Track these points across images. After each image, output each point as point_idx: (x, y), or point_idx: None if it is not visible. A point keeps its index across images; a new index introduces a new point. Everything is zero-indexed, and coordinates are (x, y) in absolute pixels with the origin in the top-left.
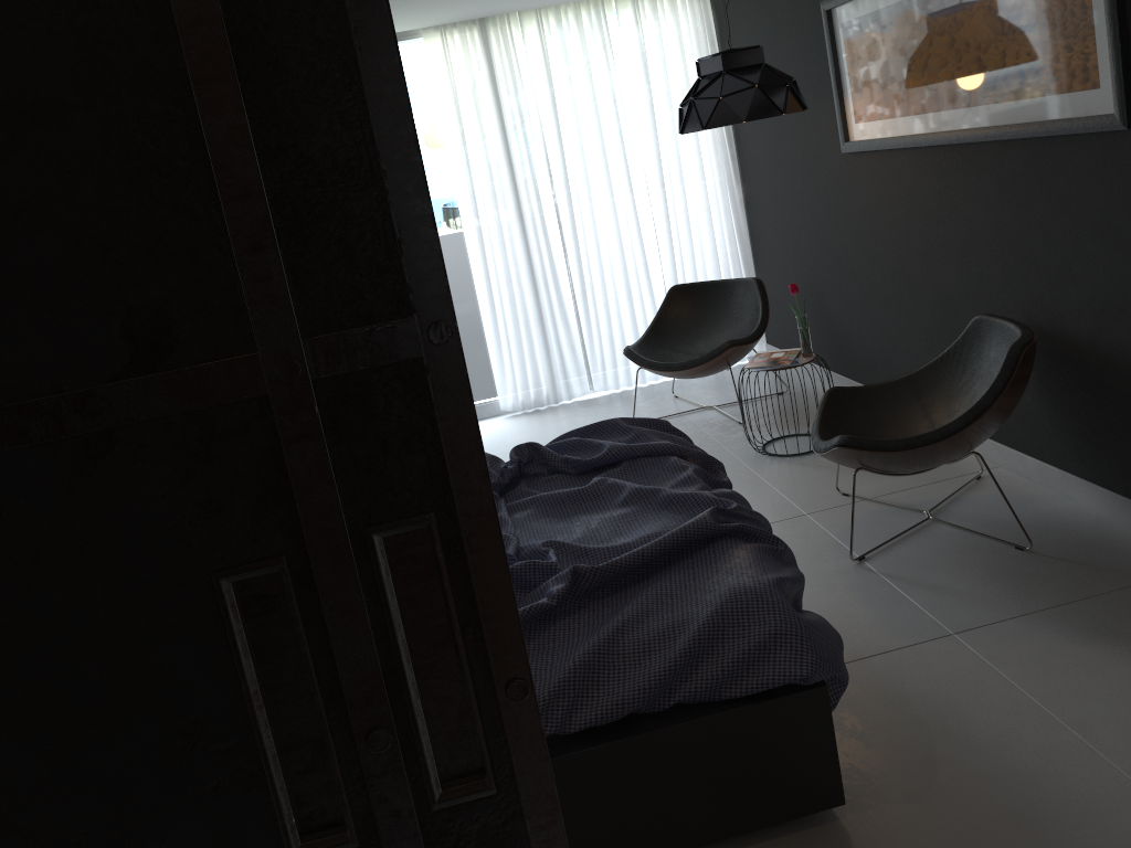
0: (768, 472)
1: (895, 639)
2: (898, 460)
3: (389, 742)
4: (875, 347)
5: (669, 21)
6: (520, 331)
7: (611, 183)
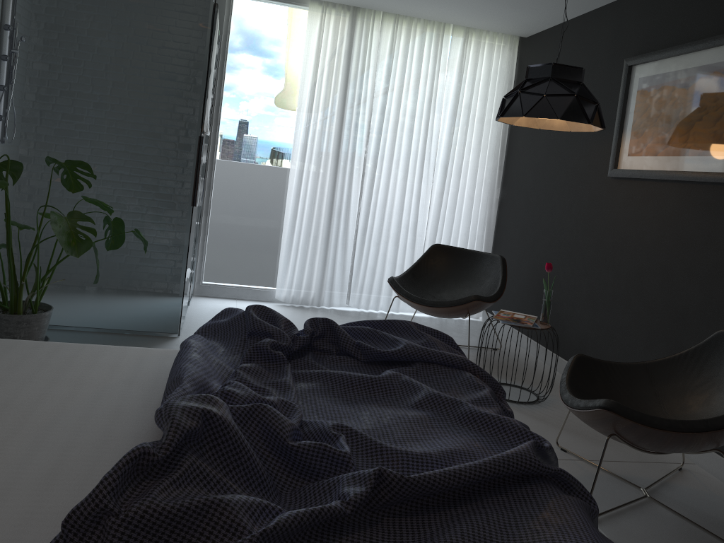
0: None
1: None
2: (656, 438)
3: None
4: (589, 334)
5: (485, 57)
6: (309, 243)
7: (410, 156)
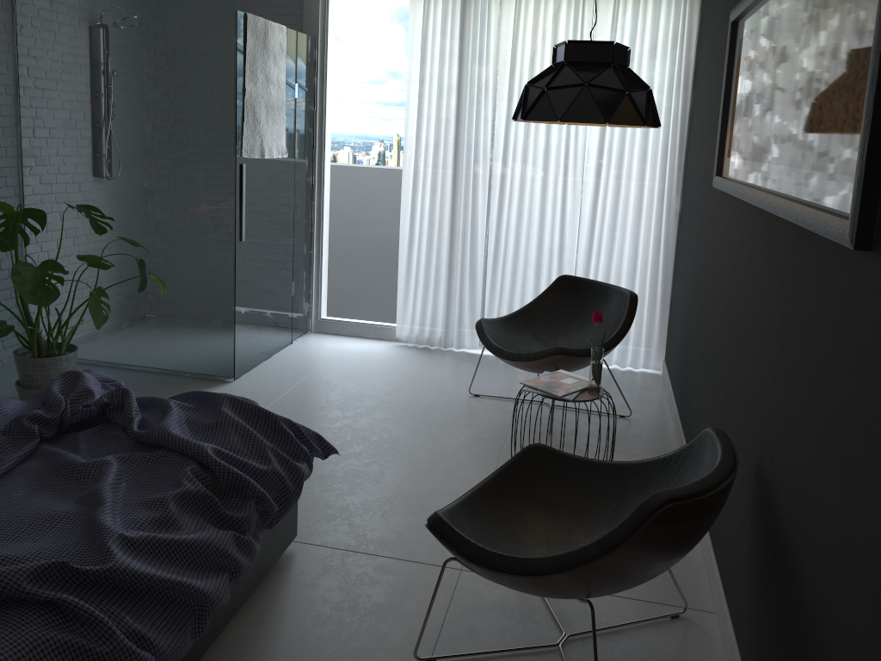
0: None
1: None
2: (480, 573)
3: None
4: (696, 408)
5: (651, 16)
6: (430, 273)
7: (546, 161)
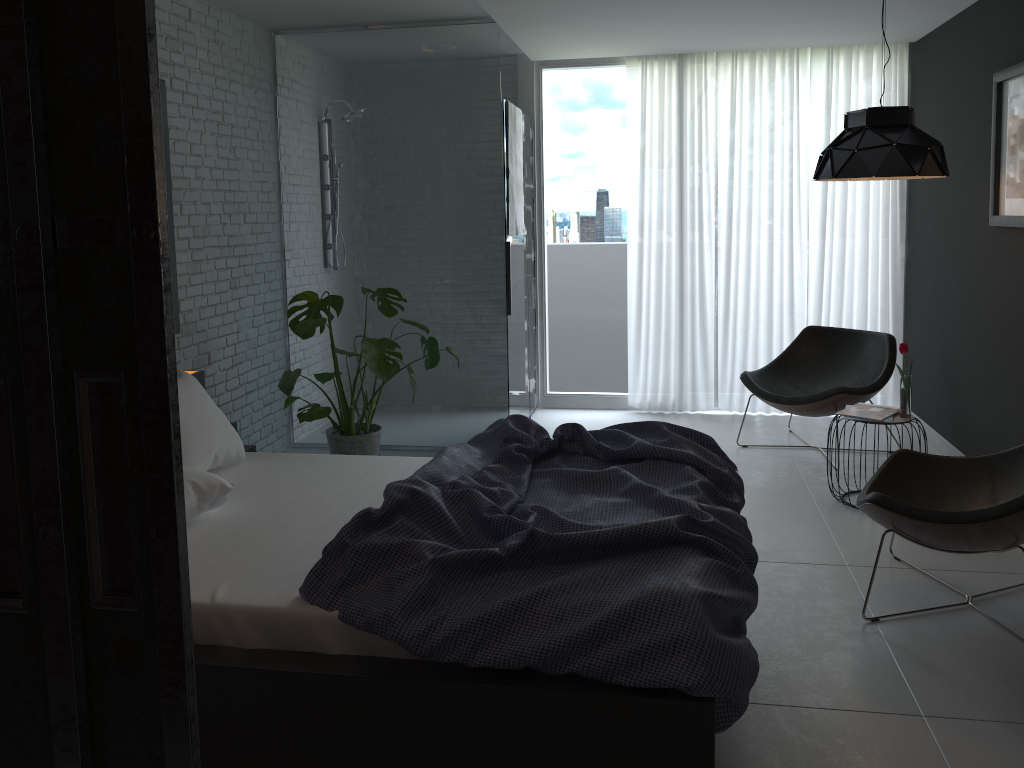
0: (834, 518)
1: (860, 702)
2: (928, 532)
3: (56, 539)
4: (989, 426)
5: (862, 78)
6: (660, 338)
7: (772, 220)
